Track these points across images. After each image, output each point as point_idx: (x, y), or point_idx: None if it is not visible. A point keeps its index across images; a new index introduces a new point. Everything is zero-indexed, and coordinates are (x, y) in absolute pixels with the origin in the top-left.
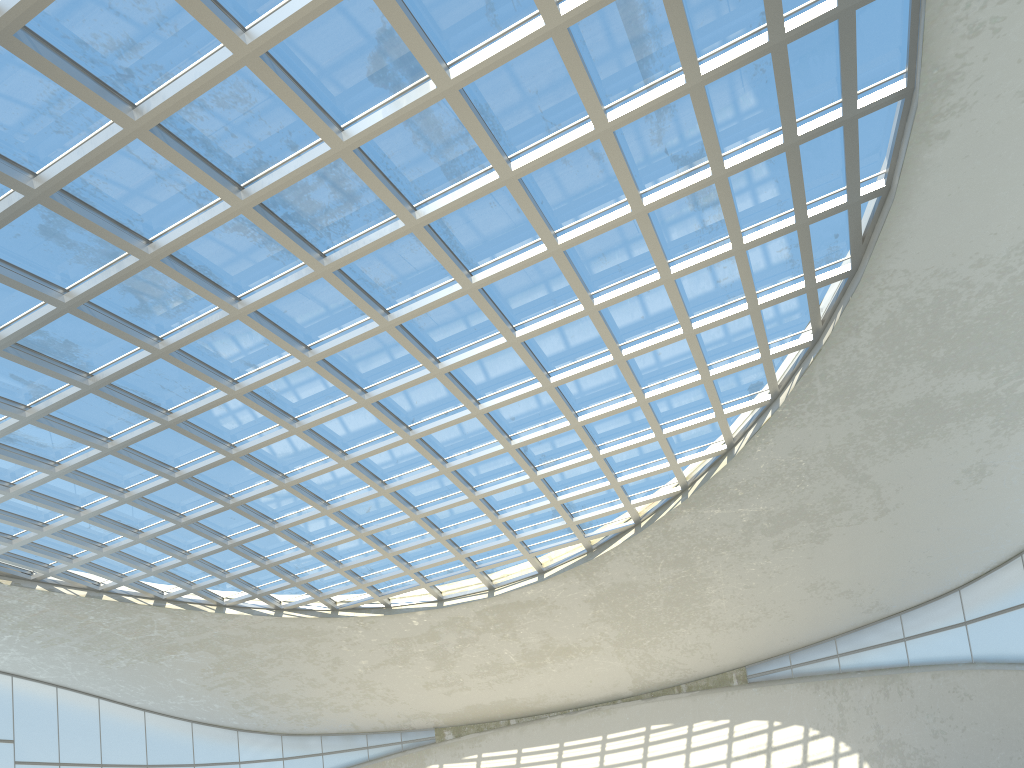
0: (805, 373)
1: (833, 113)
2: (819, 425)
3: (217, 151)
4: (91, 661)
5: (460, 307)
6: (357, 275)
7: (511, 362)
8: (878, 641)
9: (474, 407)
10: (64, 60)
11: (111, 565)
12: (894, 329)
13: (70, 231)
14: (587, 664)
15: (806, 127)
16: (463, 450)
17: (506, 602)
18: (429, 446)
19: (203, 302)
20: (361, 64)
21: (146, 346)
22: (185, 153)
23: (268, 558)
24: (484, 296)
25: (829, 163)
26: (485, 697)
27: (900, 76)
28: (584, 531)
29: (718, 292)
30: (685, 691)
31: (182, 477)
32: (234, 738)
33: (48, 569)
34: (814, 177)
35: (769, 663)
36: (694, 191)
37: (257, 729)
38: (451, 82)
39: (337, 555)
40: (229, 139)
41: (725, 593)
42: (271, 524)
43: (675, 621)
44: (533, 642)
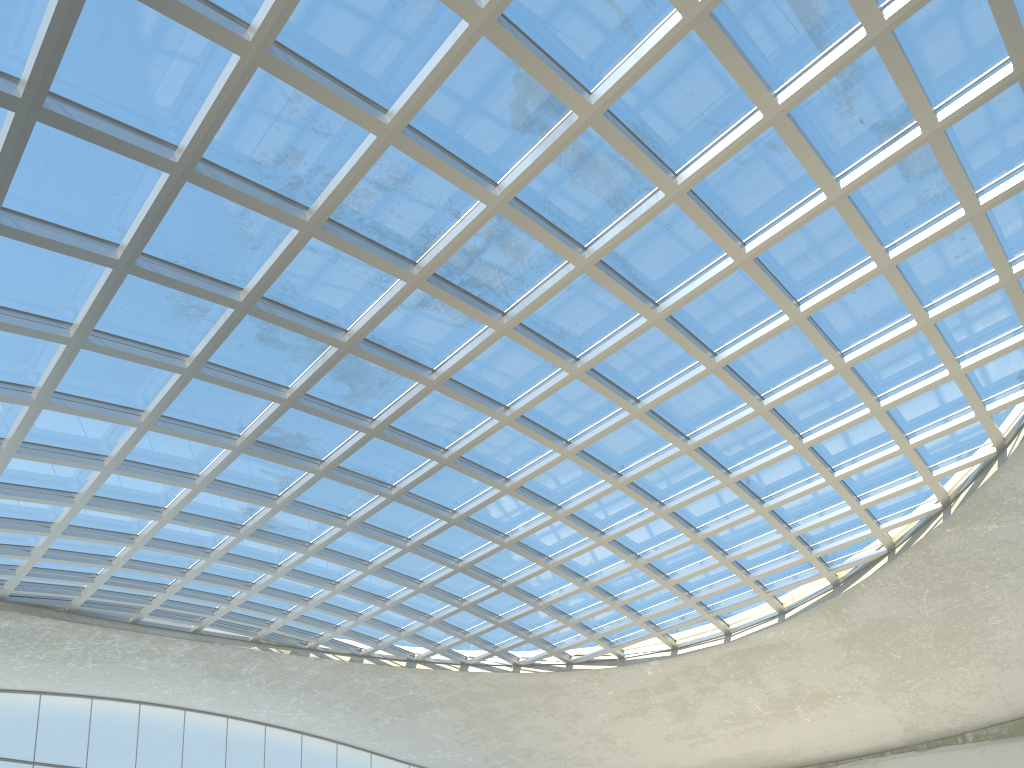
0: None
1: None
2: None
3: (388, 234)
4: (361, 719)
5: (652, 341)
6: (541, 328)
7: (717, 390)
8: None
9: (682, 443)
10: (243, 182)
11: (368, 632)
12: None
13: (281, 334)
14: (845, 712)
15: None
16: (679, 490)
17: (744, 647)
18: (643, 490)
19: (404, 379)
20: (503, 115)
21: (360, 428)
22: (357, 242)
23: (502, 616)
24: (673, 325)
25: None
26: (731, 749)
27: None
28: (828, 564)
29: (958, 269)
30: (971, 741)
31: (413, 545)
32: None
33: (318, 638)
34: None
35: None
36: (902, 157)
37: None
38: (593, 107)
39: (566, 609)
40: (396, 220)
41: (1015, 623)
42: (499, 583)
43: (951, 659)
44: (780, 689)
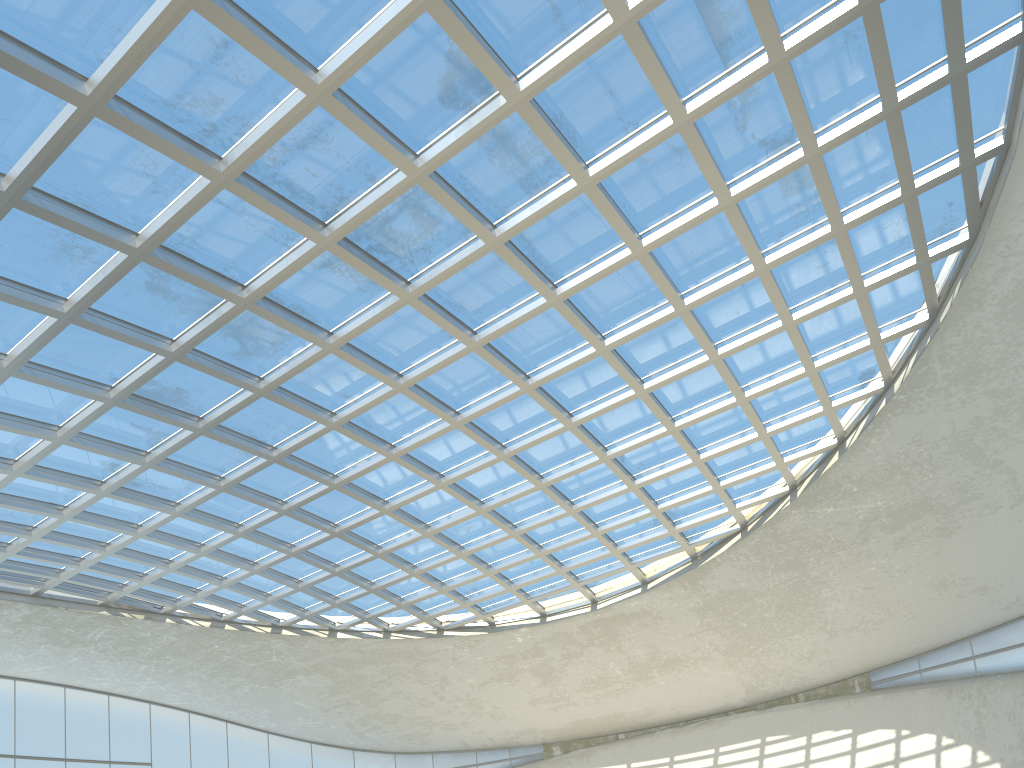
0: (921, 355)
1: (938, 71)
2: (941, 410)
3: (300, 192)
4: (218, 687)
5: (547, 321)
6: (442, 299)
7: (602, 371)
8: (1020, 640)
9: (567, 420)
10: (154, 123)
11: (231, 596)
12: (1023, 298)
13: (173, 284)
14: (696, 675)
15: (907, 90)
16: (559, 464)
17: (609, 615)
18: (524, 463)
19: (298, 340)
20: (431, 89)
21: (248, 386)
22: (270, 198)
23: (375, 582)
24: (570, 307)
25: (937, 126)
26: (592, 712)
27: (1015, 20)
28: (688, 539)
29: (819, 278)
30: (803, 700)
31: (290, 509)
32: (350, 757)
33: (176, 603)
34: (921, 144)
35: (895, 668)
36: (785, 174)
37: (371, 748)
38: (521, 94)
39: (440, 576)
40: (311, 179)
41: (843, 595)
42: (375, 549)
43: (789, 627)
44: (639, 654)
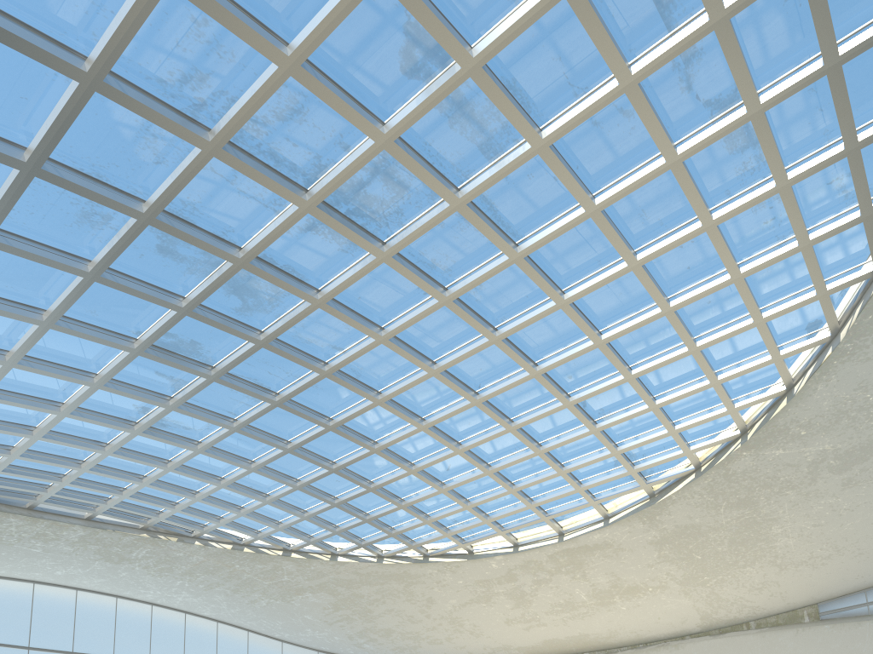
0: (867, 305)
1: None
2: None
3: (283, 161)
4: (240, 601)
5: (511, 277)
6: (416, 258)
7: (563, 324)
8: None
9: (532, 369)
10: (150, 98)
11: (249, 523)
12: None
13: (180, 247)
14: (655, 602)
15: (848, 45)
16: (527, 409)
17: (575, 546)
18: (496, 408)
19: (291, 297)
20: (393, 60)
21: (250, 338)
22: (255, 165)
23: (369, 513)
24: (530, 264)
25: None
26: (560, 632)
27: None
28: (646, 478)
29: (766, 234)
30: (754, 628)
31: (293, 448)
32: None
33: (203, 528)
34: (863, 99)
35: (843, 600)
36: (729, 132)
37: None
38: (474, 60)
39: (425, 509)
40: (291, 148)
41: (792, 532)
42: (368, 484)
43: (741, 560)
44: (602, 582)
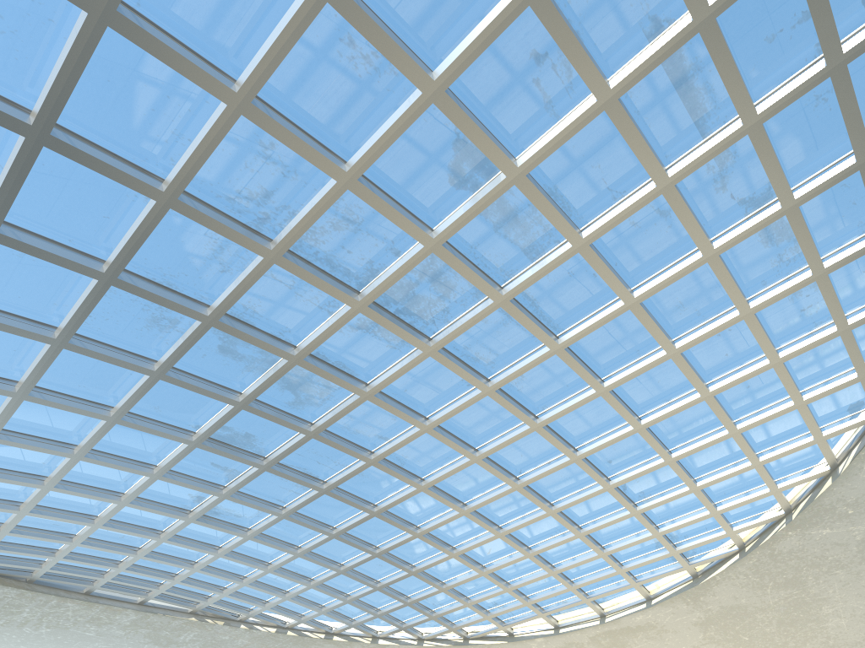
0: None
1: None
2: None
3: (338, 266)
4: None
5: (551, 368)
6: (460, 352)
7: (603, 411)
8: None
9: (572, 454)
10: (219, 214)
11: (293, 607)
12: None
13: (239, 347)
14: None
15: None
16: (567, 493)
17: (617, 627)
18: (536, 492)
19: (341, 390)
20: (443, 173)
21: (301, 429)
22: (312, 270)
23: (410, 597)
24: (571, 354)
25: None
26: None
27: None
28: (688, 559)
29: (803, 320)
30: None
31: (338, 533)
32: None
33: (249, 612)
34: None
35: None
36: (764, 226)
37: None
38: (518, 169)
39: (465, 592)
40: (346, 255)
41: (844, 612)
42: (409, 568)
43: (791, 641)
44: None
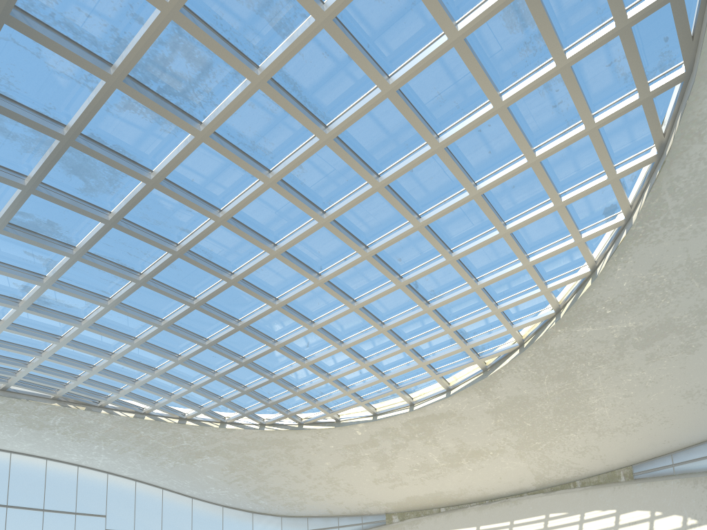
0: (653, 188)
1: None
2: (675, 239)
3: (81, 33)
4: (151, 463)
5: (328, 161)
6: (236, 140)
7: (385, 208)
8: None
9: (362, 251)
10: None
11: (146, 395)
12: None
13: (8, 124)
14: (496, 464)
15: None
16: (367, 290)
17: (424, 415)
18: (339, 289)
19: (129, 178)
20: None
21: (98, 218)
22: (50, 35)
23: (247, 386)
24: (341, 145)
25: None
26: (420, 490)
27: None
28: (479, 354)
29: (556, 118)
30: (579, 486)
31: (166, 325)
32: (250, 518)
33: (107, 398)
34: None
35: (653, 462)
36: (503, 7)
37: (265, 512)
38: None
39: (294, 382)
40: (86, 19)
41: (606, 402)
42: (239, 359)
43: (565, 427)
44: (450, 447)
